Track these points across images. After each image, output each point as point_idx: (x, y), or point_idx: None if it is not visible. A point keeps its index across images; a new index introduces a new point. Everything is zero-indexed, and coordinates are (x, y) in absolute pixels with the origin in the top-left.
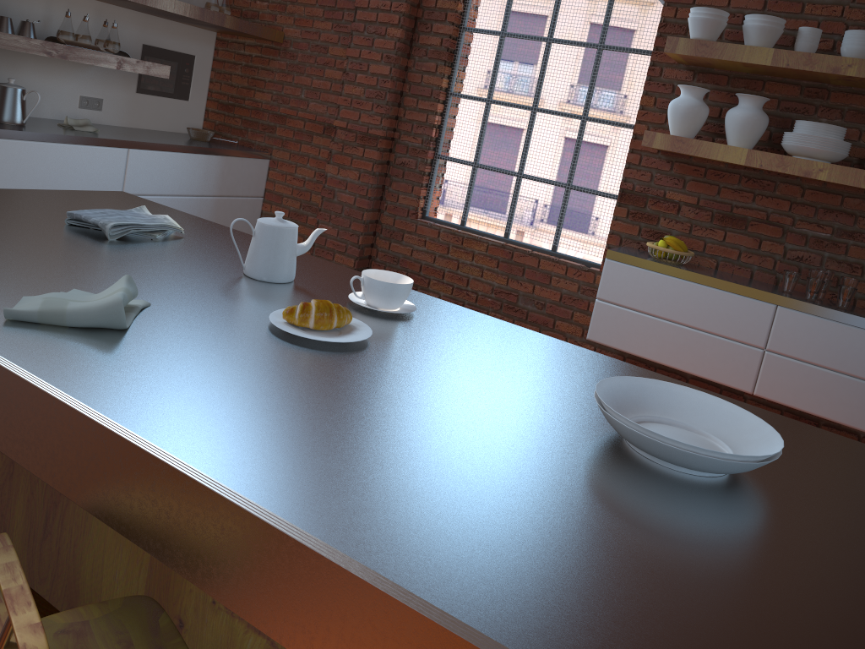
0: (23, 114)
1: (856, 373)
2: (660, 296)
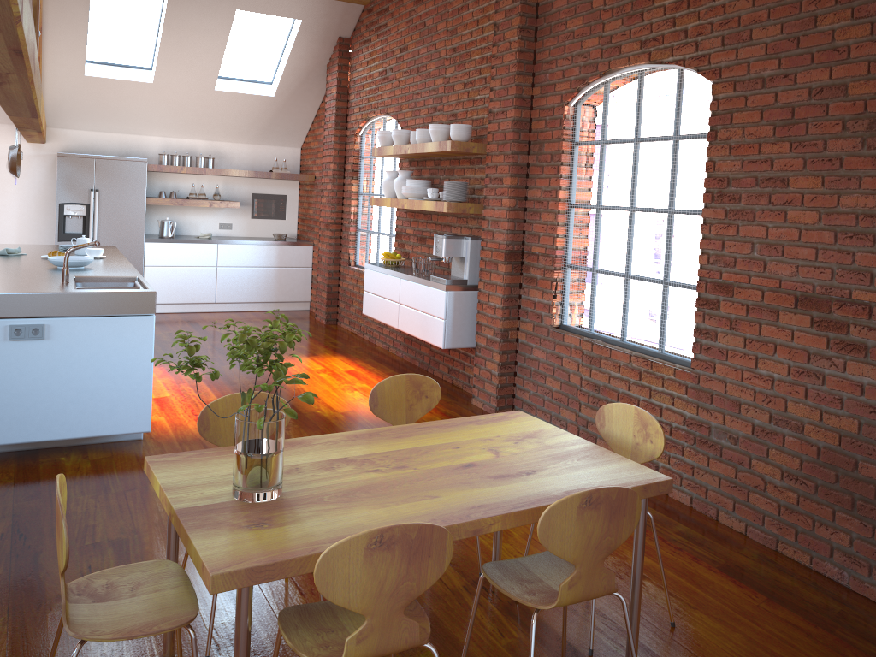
0: (171, 232)
1: (418, 308)
2: (377, 283)
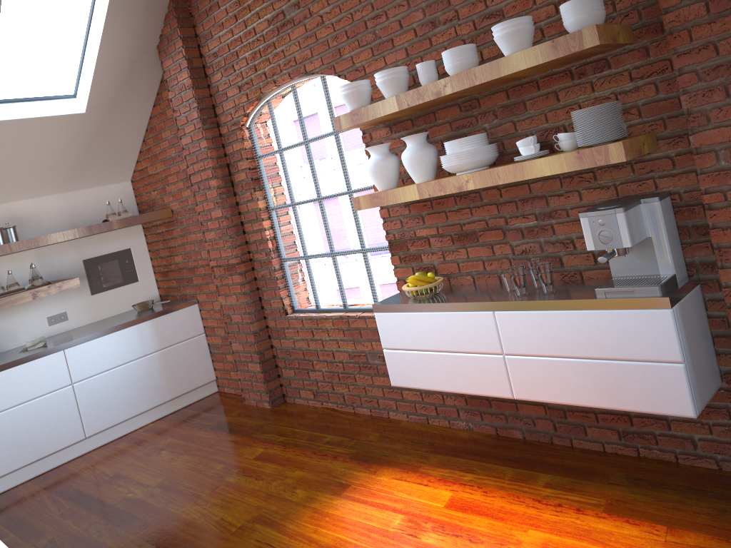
0: None
1: (574, 353)
2: (419, 331)
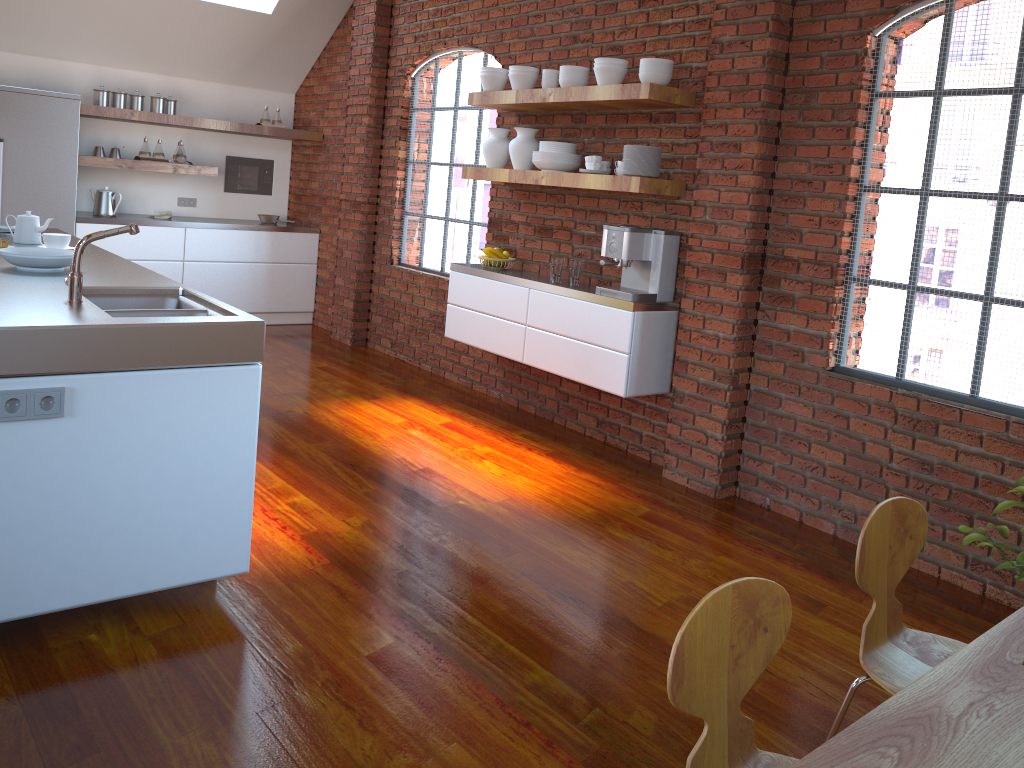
0: (112, 209)
1: (569, 334)
2: (476, 294)
